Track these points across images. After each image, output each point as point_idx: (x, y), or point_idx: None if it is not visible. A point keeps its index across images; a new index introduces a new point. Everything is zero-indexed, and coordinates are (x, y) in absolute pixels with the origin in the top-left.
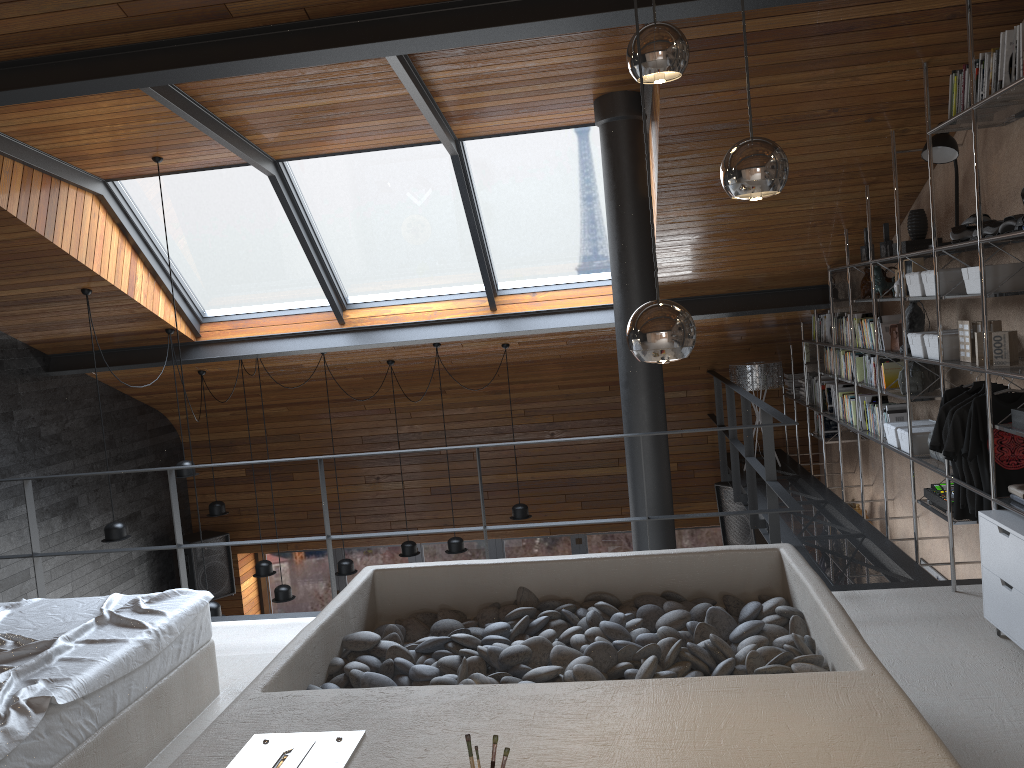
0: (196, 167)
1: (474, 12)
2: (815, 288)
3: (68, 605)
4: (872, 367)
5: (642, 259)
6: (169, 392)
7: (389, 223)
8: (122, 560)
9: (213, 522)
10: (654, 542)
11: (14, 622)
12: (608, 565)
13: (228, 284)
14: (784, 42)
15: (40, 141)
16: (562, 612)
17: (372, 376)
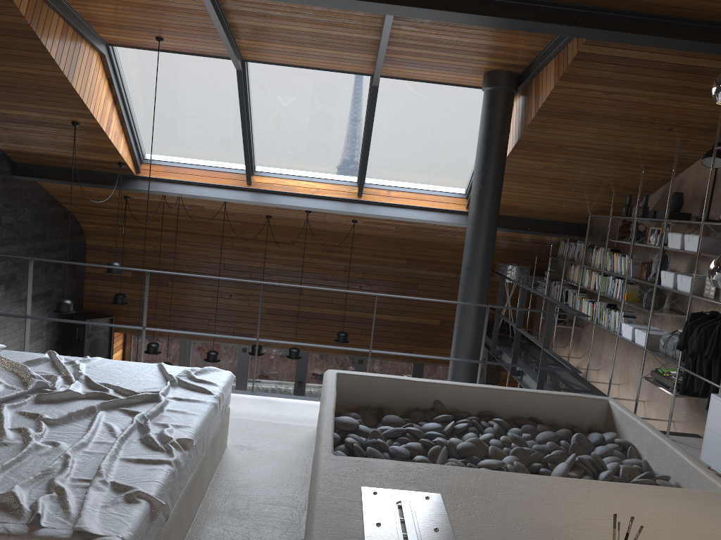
0: (182, 51)
1: (475, 2)
2: (573, 225)
3: (129, 366)
4: (615, 285)
5: (497, 187)
6: (92, 206)
7: (305, 121)
8: (37, 324)
9: (100, 306)
10: (465, 376)
11: (97, 374)
12: (497, 394)
13: (171, 139)
14: (651, 70)
15: (82, 6)
16: (473, 422)
17: (249, 224)
